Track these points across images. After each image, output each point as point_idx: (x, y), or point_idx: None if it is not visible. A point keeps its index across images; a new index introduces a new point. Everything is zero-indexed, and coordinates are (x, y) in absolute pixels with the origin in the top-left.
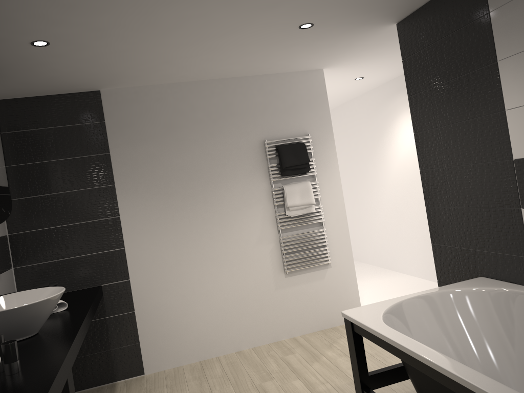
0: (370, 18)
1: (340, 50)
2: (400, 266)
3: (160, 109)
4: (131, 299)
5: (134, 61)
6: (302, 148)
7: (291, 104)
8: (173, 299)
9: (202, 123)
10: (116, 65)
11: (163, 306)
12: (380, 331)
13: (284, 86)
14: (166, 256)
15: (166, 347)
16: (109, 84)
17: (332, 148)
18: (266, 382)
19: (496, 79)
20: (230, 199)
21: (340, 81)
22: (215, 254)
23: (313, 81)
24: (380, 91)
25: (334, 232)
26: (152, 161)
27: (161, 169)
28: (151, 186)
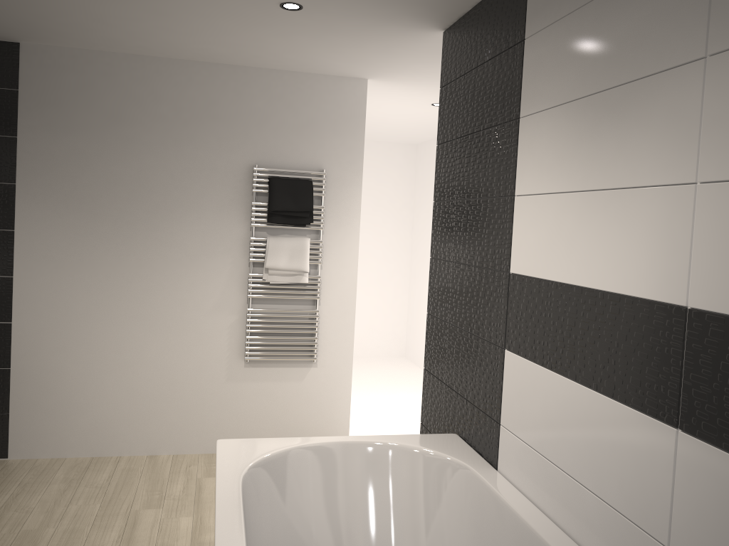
0: (393, 14)
1: (376, 55)
2: None
3: (105, 89)
4: (8, 351)
5: (41, 8)
6: (306, 189)
7: (307, 120)
8: (70, 363)
9: (166, 121)
10: (16, 9)
11: (54, 370)
12: (220, 485)
13: (302, 93)
14: (72, 301)
15: (46, 427)
16: (28, 36)
17: (356, 197)
18: (148, 510)
19: (514, 144)
20: (184, 240)
21: (410, 103)
22: (147, 313)
23: (348, 94)
24: None
25: (333, 318)
26: (79, 161)
27: (91, 175)
28: (69, 197)
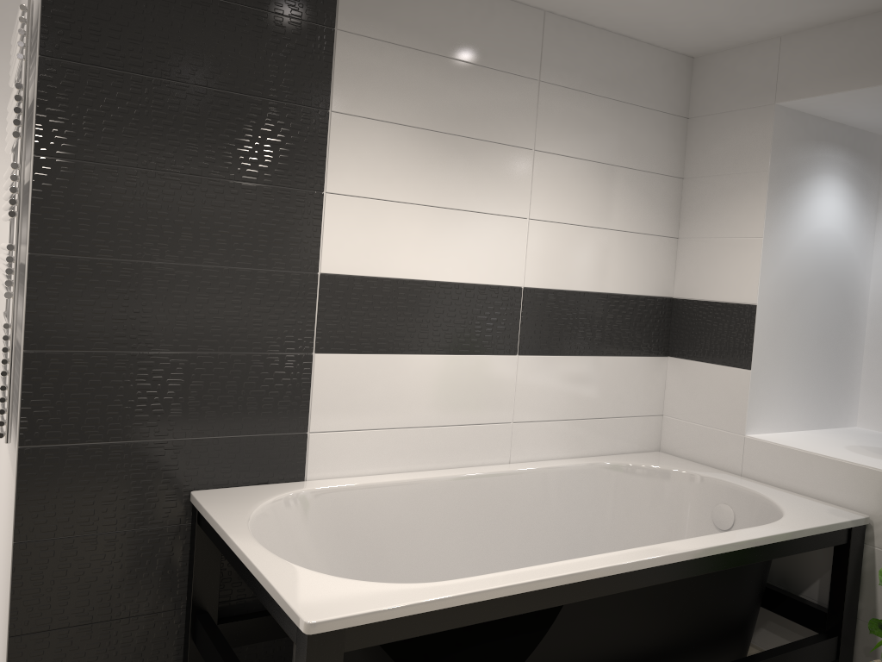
0: None
1: None
2: None
3: None
4: None
5: None
6: None
7: None
8: None
9: None
10: None
11: None
12: (476, 587)
13: None
14: None
15: None
16: None
17: None
18: None
19: (321, 136)
20: None
21: None
22: None
23: None
24: None
25: None
26: None
27: None
28: None
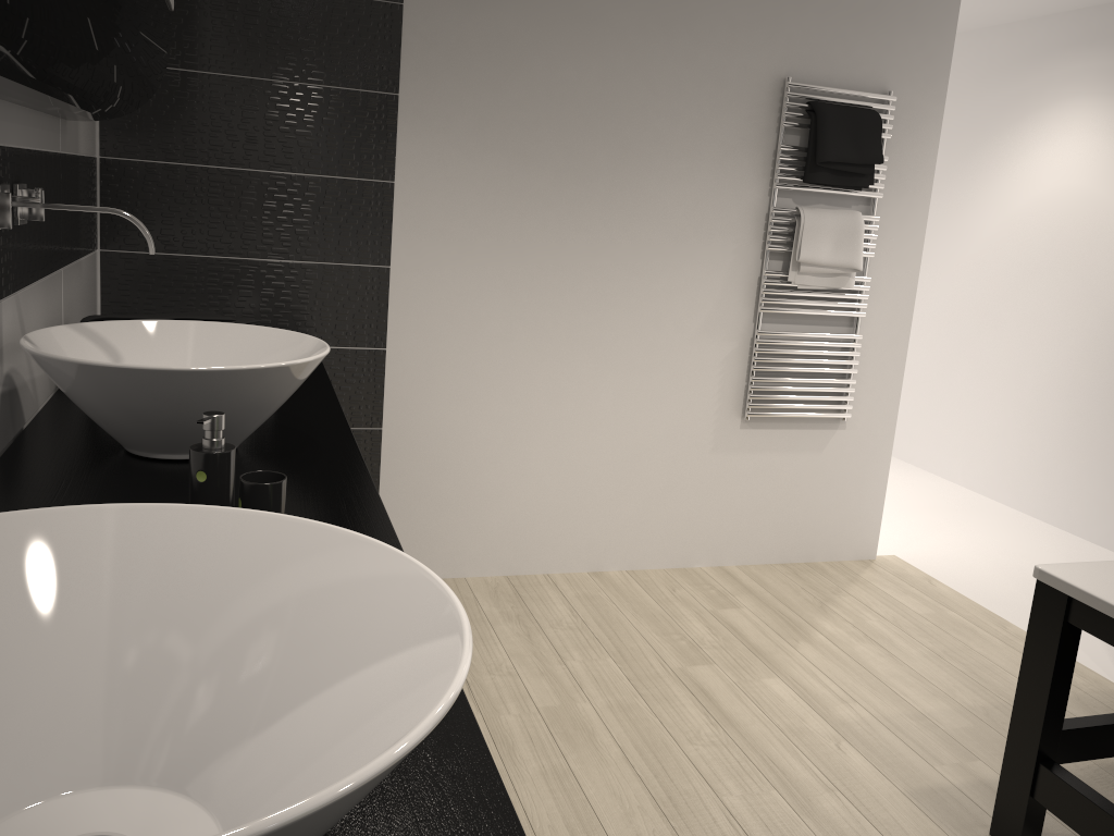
0: None
1: None
2: (920, 454)
3: None
4: (379, 398)
5: None
6: (873, 124)
7: (872, 0)
8: (477, 421)
9: None
10: None
11: (451, 433)
12: None
13: None
14: (484, 313)
15: (436, 528)
16: None
17: (931, 142)
18: (697, 667)
19: None
20: (666, 209)
21: None
22: (600, 336)
23: None
24: (1013, 36)
25: (876, 348)
26: (505, 57)
27: (523, 85)
28: (487, 124)
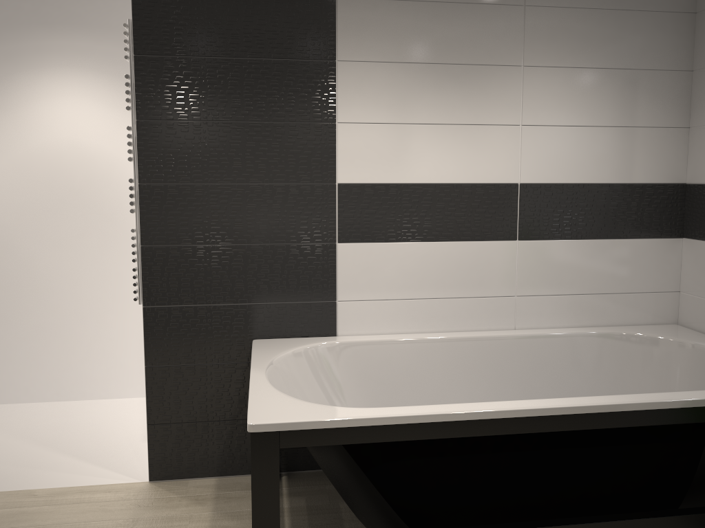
0: None
1: None
2: None
3: None
4: None
5: None
6: None
7: None
8: None
9: None
10: None
11: None
12: (388, 414)
13: None
14: None
15: None
16: None
17: None
18: None
19: (330, 81)
20: None
21: None
22: None
23: None
24: None
25: None
26: None
27: None
28: None
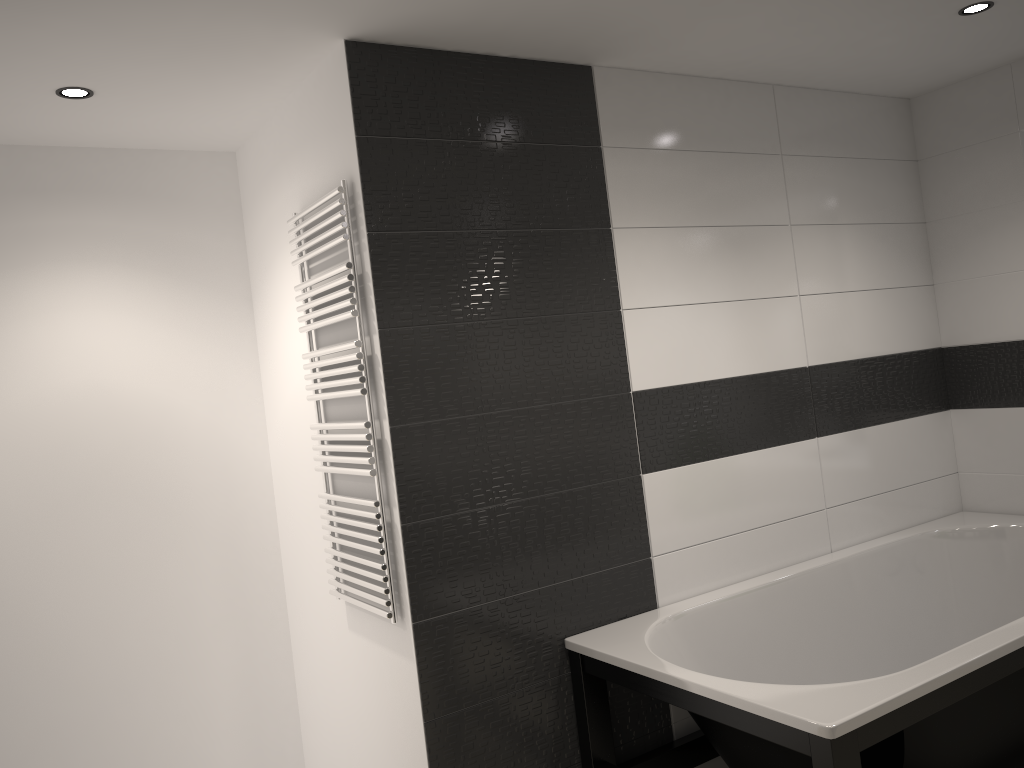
0: (434, 1)
1: None
2: None
3: None
4: None
5: None
6: None
7: None
8: None
9: None
10: None
11: None
12: (943, 668)
13: None
14: None
15: None
16: None
17: None
18: None
19: (608, 255)
20: None
21: None
22: None
23: None
24: None
25: None
26: None
27: None
28: None
